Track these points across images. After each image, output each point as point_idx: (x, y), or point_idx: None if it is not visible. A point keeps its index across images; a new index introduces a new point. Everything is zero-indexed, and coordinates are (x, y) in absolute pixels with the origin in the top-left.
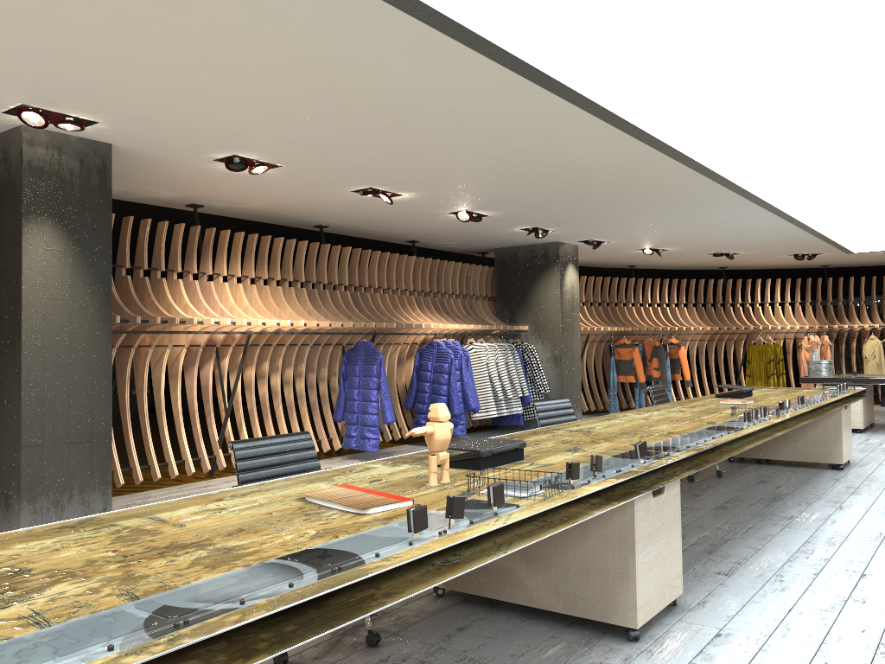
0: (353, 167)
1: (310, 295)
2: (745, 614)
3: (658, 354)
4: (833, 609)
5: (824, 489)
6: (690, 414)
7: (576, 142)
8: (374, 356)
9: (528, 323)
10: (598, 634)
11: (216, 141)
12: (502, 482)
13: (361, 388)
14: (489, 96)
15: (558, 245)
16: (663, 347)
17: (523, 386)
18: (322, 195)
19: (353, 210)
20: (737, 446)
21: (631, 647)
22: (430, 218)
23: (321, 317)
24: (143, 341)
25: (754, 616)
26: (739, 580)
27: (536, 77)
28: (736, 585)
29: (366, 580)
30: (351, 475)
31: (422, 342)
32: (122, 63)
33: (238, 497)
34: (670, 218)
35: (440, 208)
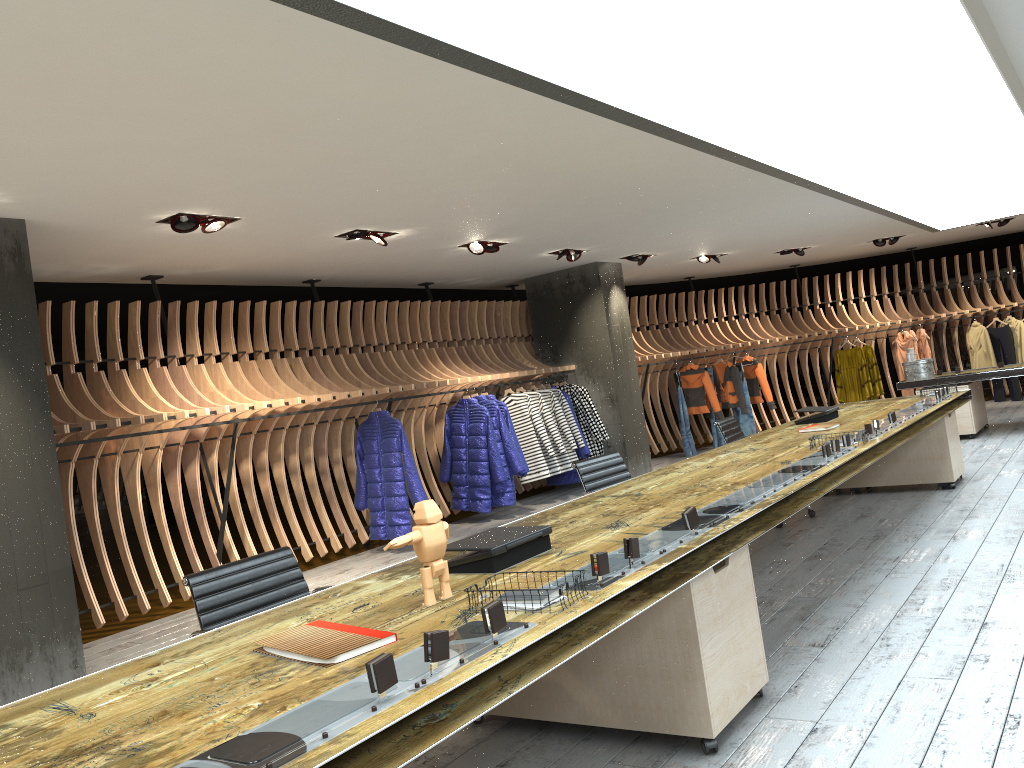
0: (329, 208)
1: (308, 364)
2: (845, 697)
3: (731, 376)
4: (950, 675)
5: (934, 517)
6: (763, 453)
7: (586, 145)
8: (392, 427)
9: (574, 362)
10: (668, 749)
11: (152, 199)
12: (501, 600)
13: (383, 467)
14: (467, 105)
15: (597, 266)
16: (737, 367)
17: (577, 437)
18: (302, 246)
19: (343, 258)
20: (817, 489)
21: (708, 762)
22: (439, 255)
23: (324, 389)
24: (107, 448)
25: (856, 698)
26: (837, 651)
27: (508, 76)
28: (834, 659)
29: (322, 765)
30: (333, 602)
31: (451, 401)
32: (1, 122)
33: (180, 657)
34: (720, 218)
35: (447, 242)
